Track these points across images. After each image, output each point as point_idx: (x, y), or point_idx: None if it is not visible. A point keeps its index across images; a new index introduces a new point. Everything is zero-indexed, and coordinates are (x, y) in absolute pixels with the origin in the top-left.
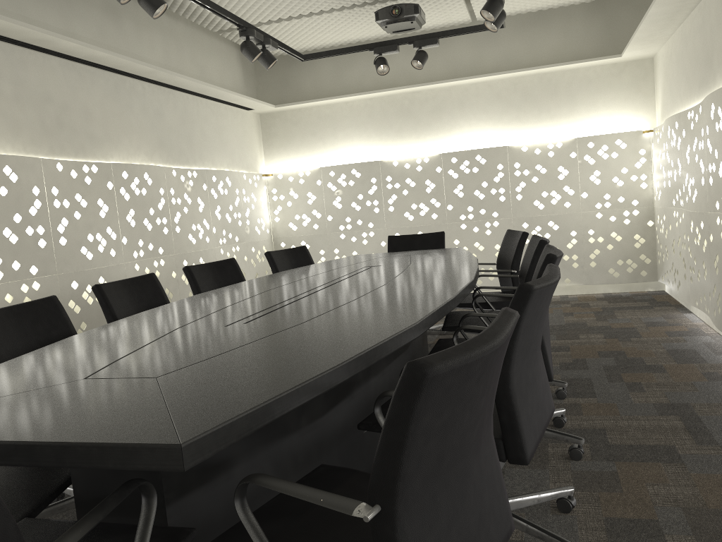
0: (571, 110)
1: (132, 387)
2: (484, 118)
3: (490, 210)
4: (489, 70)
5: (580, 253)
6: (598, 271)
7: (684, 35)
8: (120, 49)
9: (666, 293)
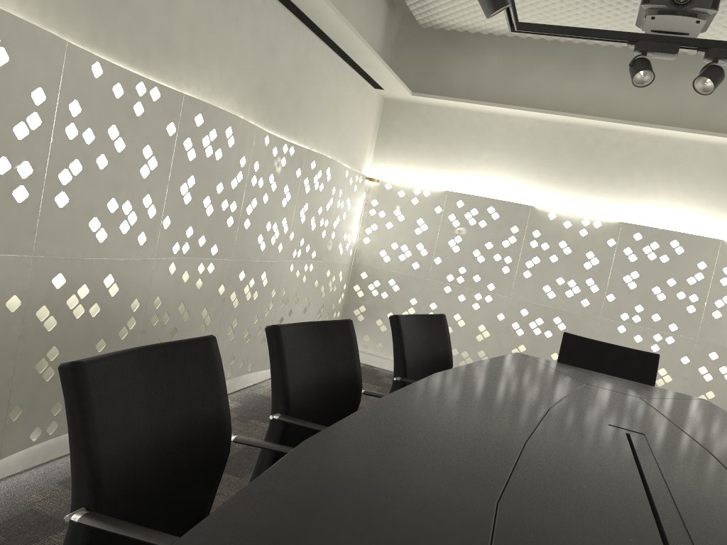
0: None
1: None
2: (694, 192)
3: (667, 319)
4: (723, 131)
5: None
6: None
7: None
8: None
9: None
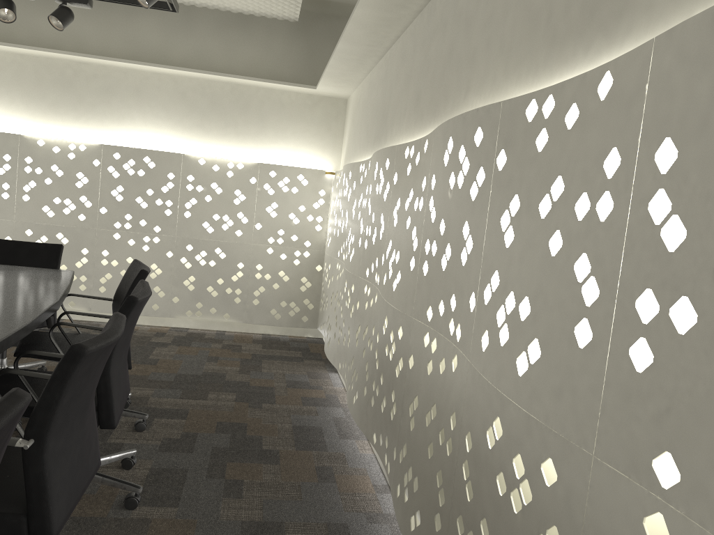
0: (259, 132)
1: None
2: (162, 115)
3: (152, 223)
4: (177, 63)
5: (245, 288)
6: (260, 310)
7: (371, 84)
8: None
9: (323, 343)
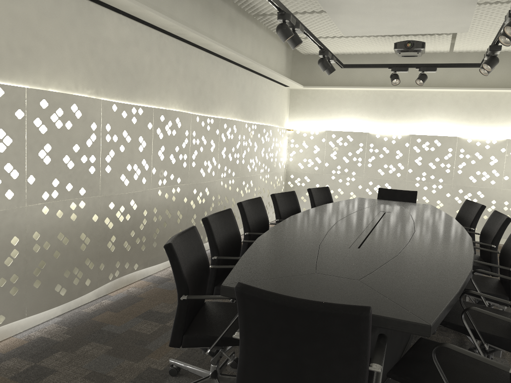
0: (506, 119)
1: (353, 284)
2: (443, 115)
3: (437, 177)
4: (453, 84)
5: None
6: (506, 230)
7: None
8: (232, 46)
9: None
